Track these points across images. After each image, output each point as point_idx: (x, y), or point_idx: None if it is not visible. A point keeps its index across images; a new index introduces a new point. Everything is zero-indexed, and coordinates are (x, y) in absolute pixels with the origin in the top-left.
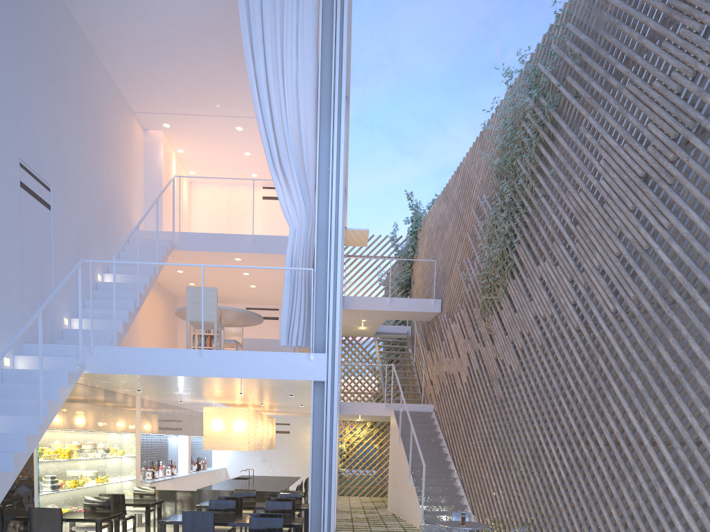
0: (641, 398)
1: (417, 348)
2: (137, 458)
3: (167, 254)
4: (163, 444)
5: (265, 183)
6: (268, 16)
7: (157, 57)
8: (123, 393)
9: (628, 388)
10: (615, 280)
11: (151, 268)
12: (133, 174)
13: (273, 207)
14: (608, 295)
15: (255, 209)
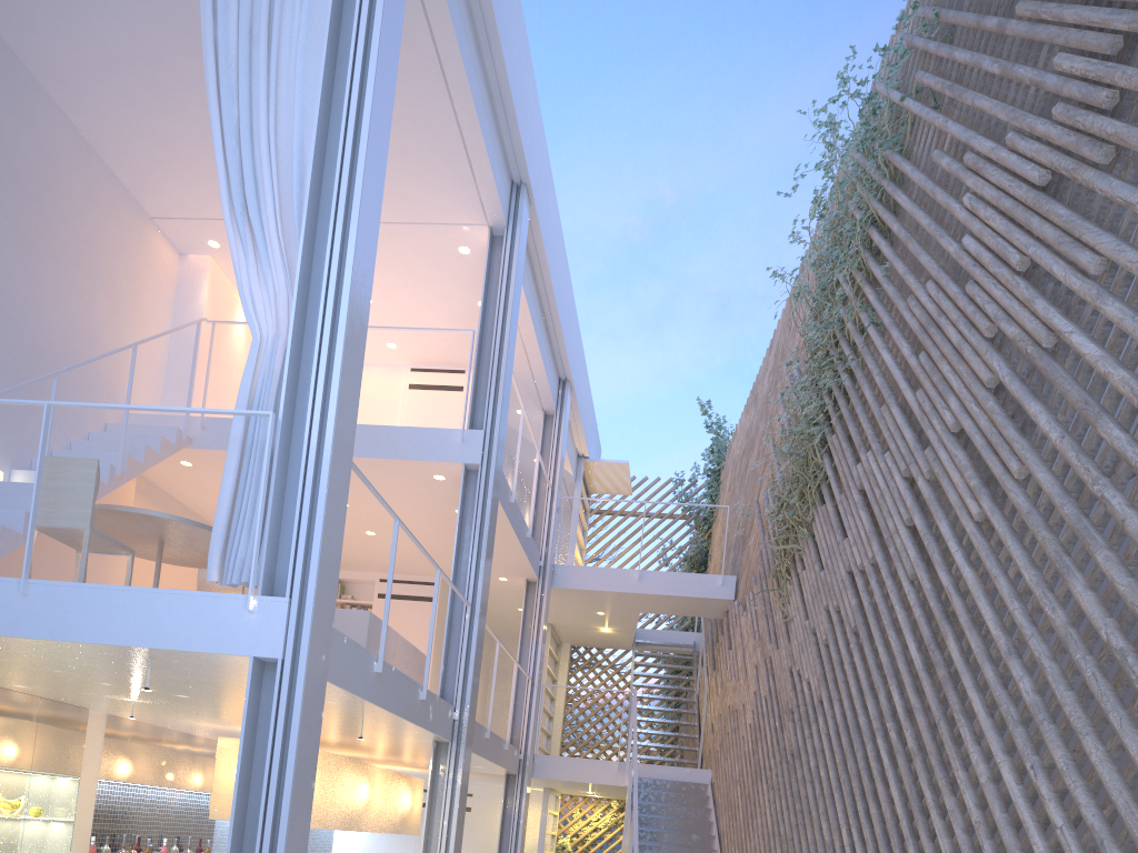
0: (1036, 730)
1: (703, 668)
2: (82, 825)
3: (163, 450)
4: (187, 808)
5: (415, 361)
6: None
7: (149, 96)
8: (46, 698)
9: (1003, 702)
10: (983, 443)
11: (106, 464)
12: (137, 320)
13: (426, 402)
14: (969, 483)
15: (395, 405)
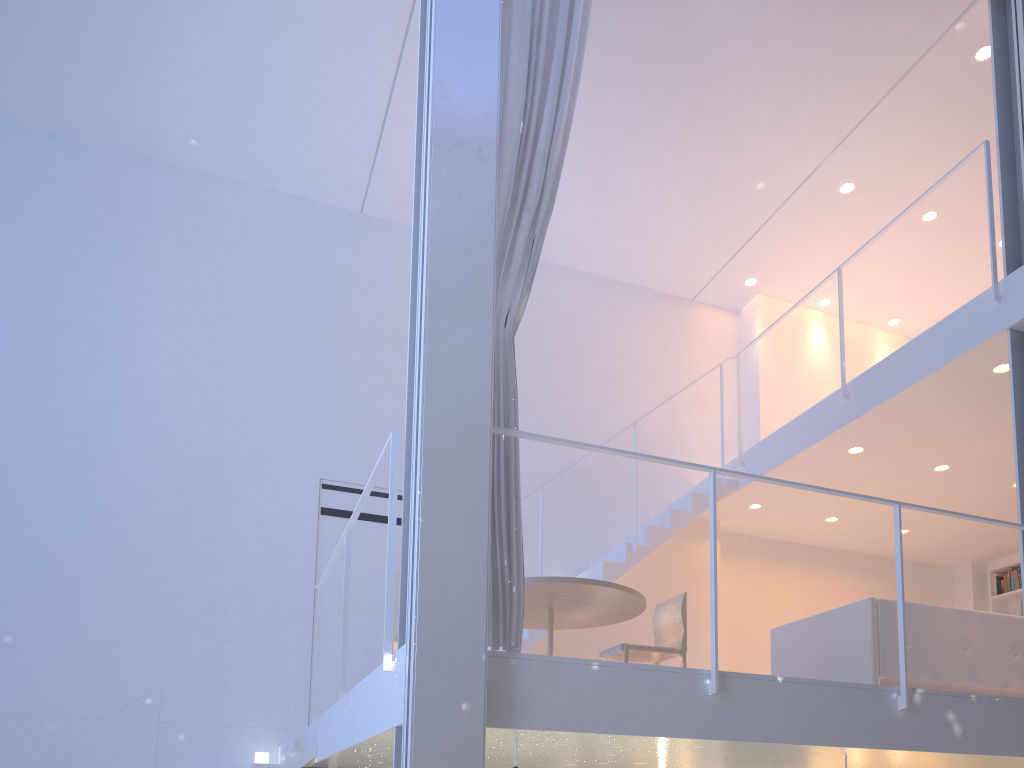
0: None
1: None
2: None
3: (696, 506)
4: None
5: None
6: None
7: (600, 202)
8: None
9: None
10: None
11: (623, 545)
12: (692, 396)
13: None
14: None
15: None
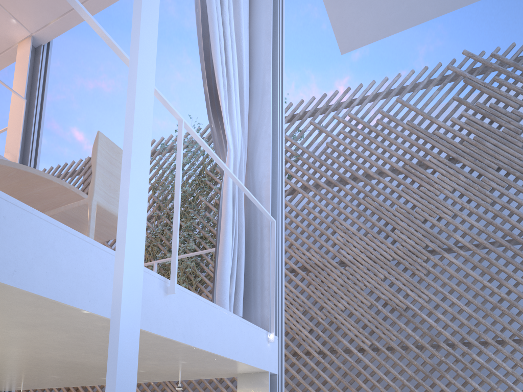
0: None
1: None
2: None
3: None
4: None
5: None
6: None
7: None
8: None
9: None
10: (370, 323)
11: None
12: None
13: None
14: (363, 333)
15: None
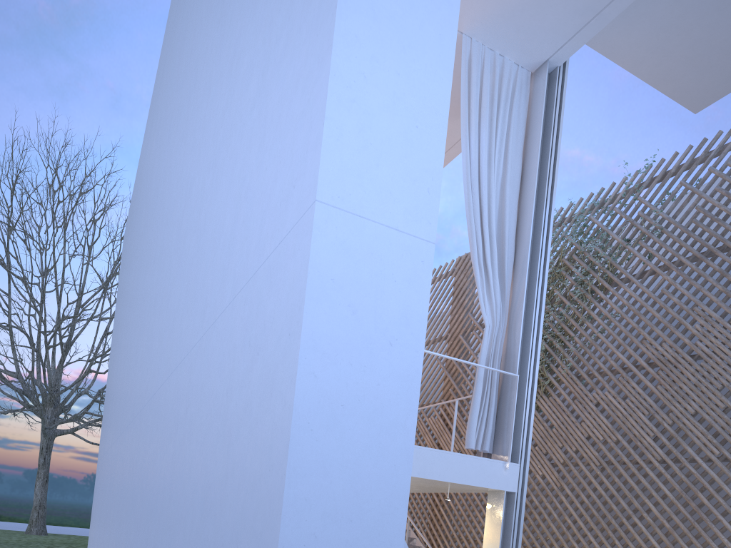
0: None
1: None
2: None
3: None
4: None
5: None
6: (487, 109)
7: None
8: None
9: None
10: (721, 429)
11: None
12: None
13: None
14: (711, 440)
15: None
